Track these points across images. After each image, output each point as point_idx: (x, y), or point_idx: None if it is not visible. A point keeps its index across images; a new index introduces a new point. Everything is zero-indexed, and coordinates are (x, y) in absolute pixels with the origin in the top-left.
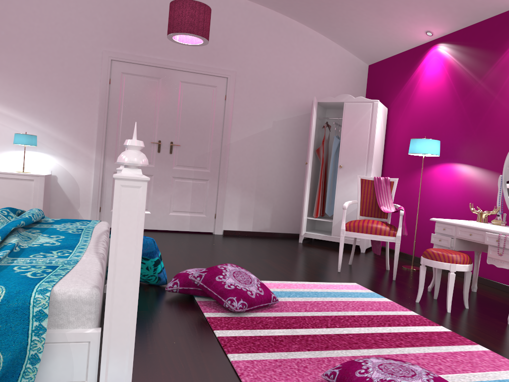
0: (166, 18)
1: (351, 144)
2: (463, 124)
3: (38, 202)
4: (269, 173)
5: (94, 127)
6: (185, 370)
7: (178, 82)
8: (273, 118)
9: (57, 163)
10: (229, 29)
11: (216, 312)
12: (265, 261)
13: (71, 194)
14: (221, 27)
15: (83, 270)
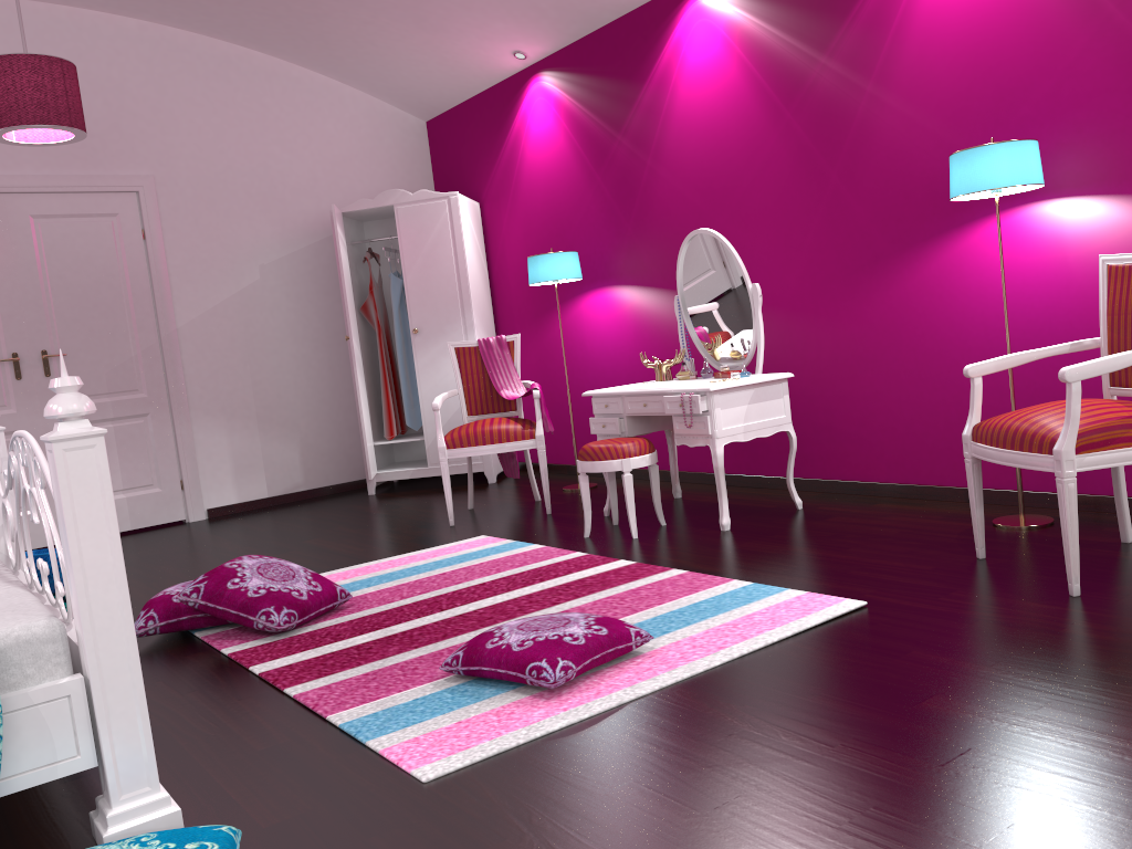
0: None
1: (426, 284)
2: (609, 215)
3: None
4: (277, 373)
5: None
6: (220, 729)
7: (27, 220)
8: (258, 260)
9: None
10: (117, 88)
11: (244, 642)
12: (311, 544)
13: None
14: (98, 84)
15: (11, 605)
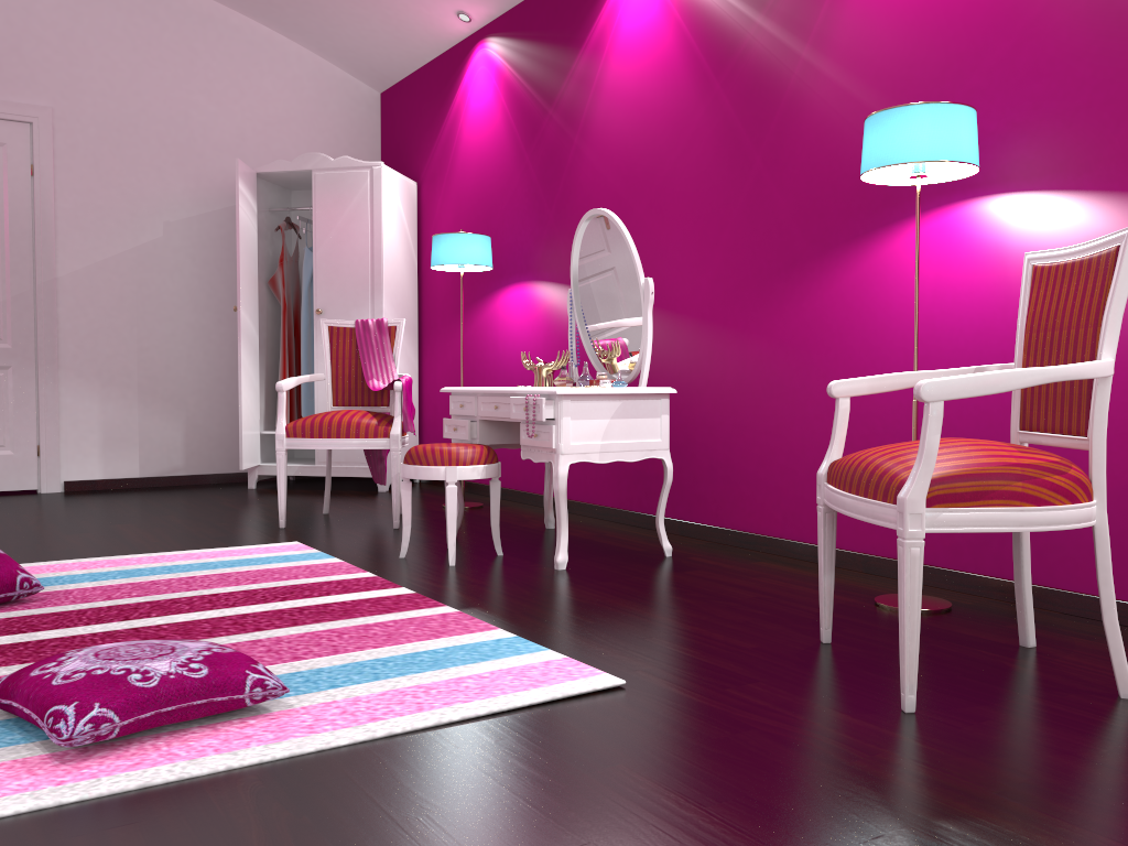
0: None
1: (337, 261)
2: (534, 200)
3: None
4: (169, 342)
5: None
6: None
7: None
8: (163, 215)
9: None
10: (24, 8)
11: None
12: (116, 528)
13: None
14: (2, 1)
15: None
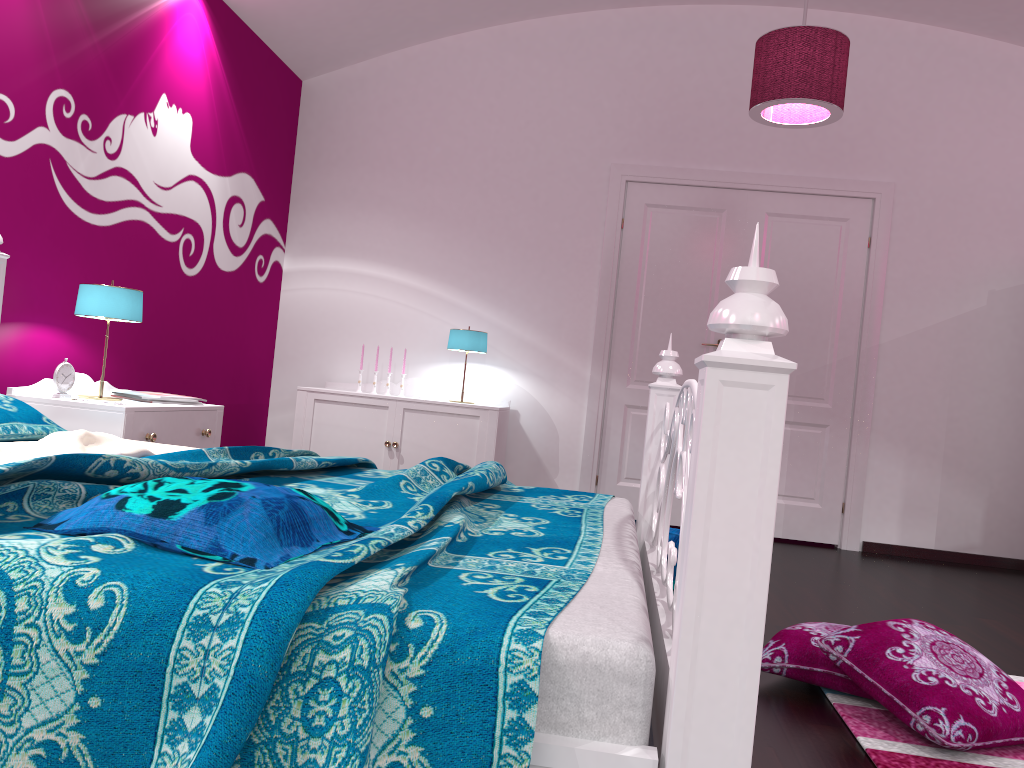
0: (739, 87)
1: None
2: None
3: (484, 460)
4: (979, 414)
5: (589, 314)
6: None
7: (762, 216)
8: (988, 284)
9: (521, 386)
10: (880, 93)
11: (890, 739)
12: (987, 625)
13: (544, 447)
14: (861, 89)
15: (604, 597)
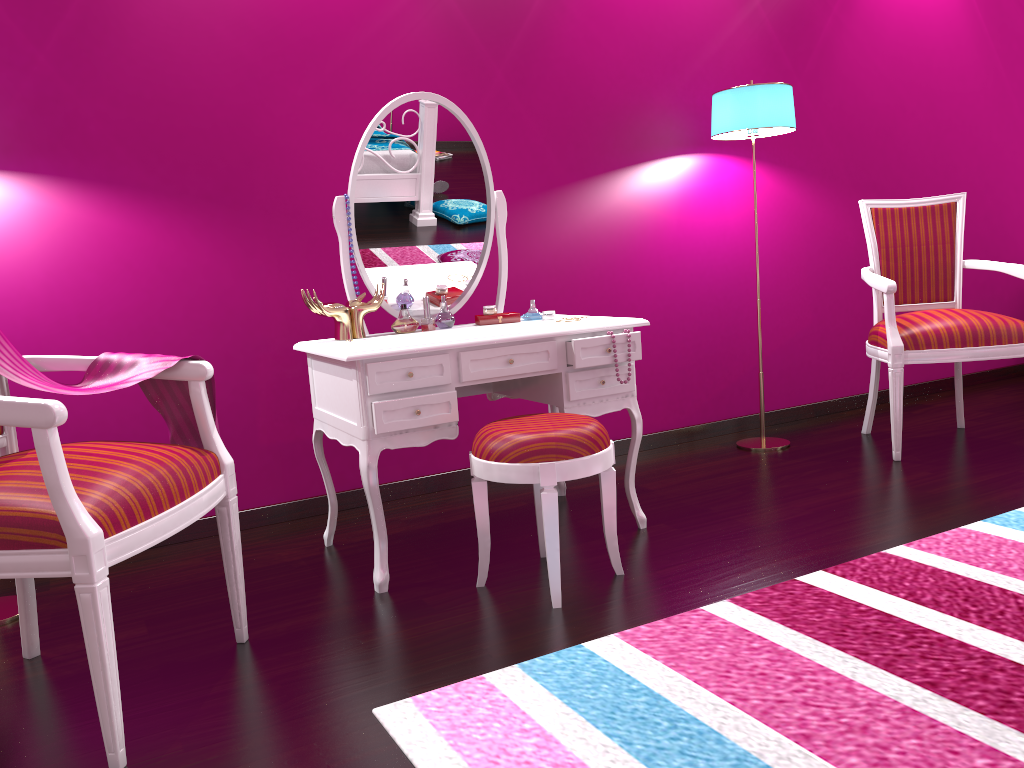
0: None
1: None
2: None
3: None
4: None
5: None
6: None
7: None
8: None
9: None
10: None
11: None
12: None
13: None
14: None
15: None
